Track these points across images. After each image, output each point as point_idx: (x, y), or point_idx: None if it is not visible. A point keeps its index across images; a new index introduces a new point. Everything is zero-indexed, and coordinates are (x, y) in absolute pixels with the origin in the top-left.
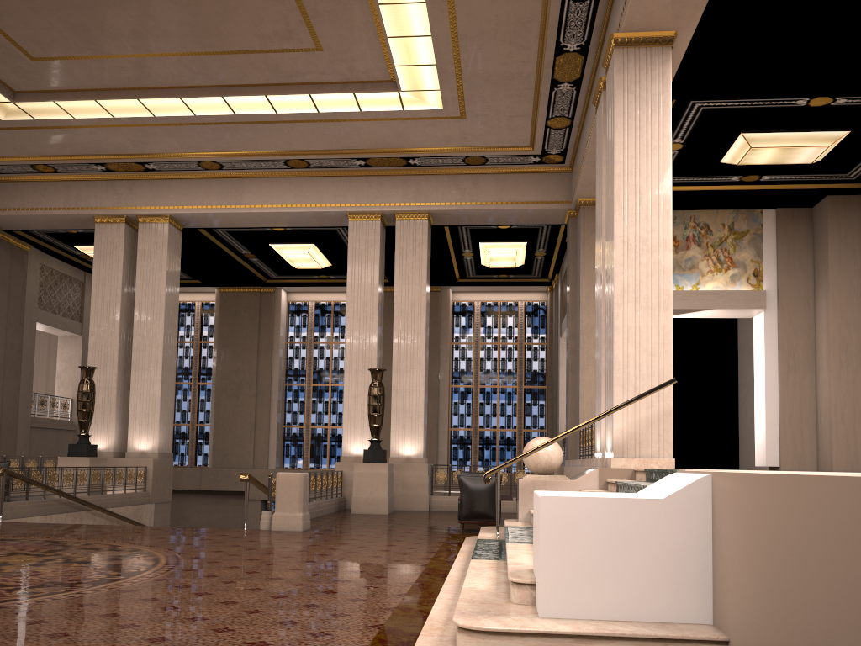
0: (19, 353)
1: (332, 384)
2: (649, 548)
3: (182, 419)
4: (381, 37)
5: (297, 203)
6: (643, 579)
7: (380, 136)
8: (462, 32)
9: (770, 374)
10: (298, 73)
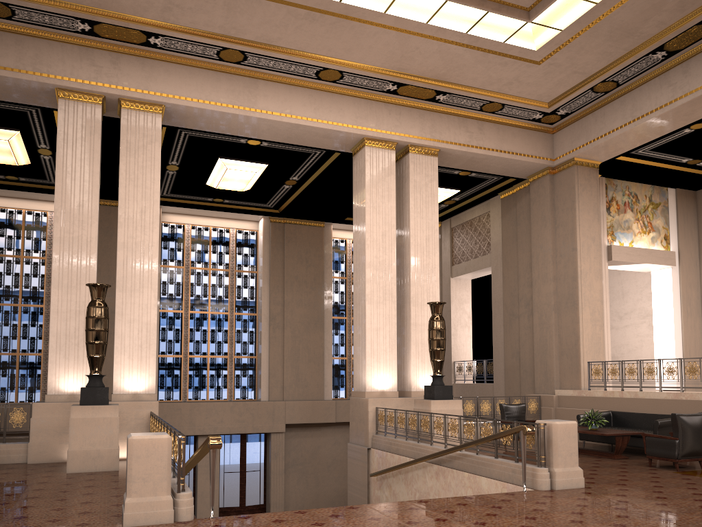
0: None
1: (211, 312)
2: None
3: (31, 347)
4: None
5: (317, 117)
6: None
7: (443, 64)
8: None
9: (676, 318)
10: None
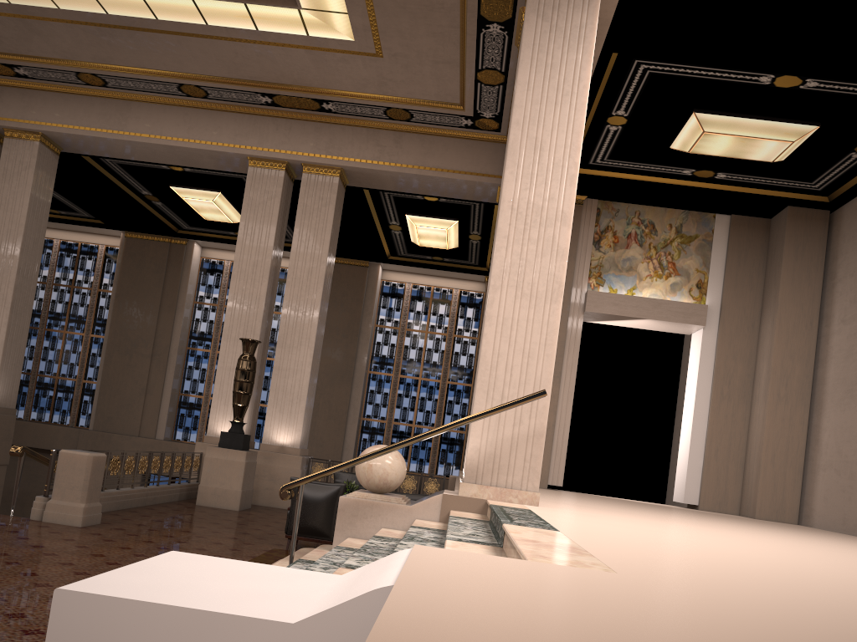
0: None
1: None
2: None
3: (69, 372)
4: None
5: (190, 137)
6: None
7: (285, 68)
8: None
9: (701, 400)
10: None
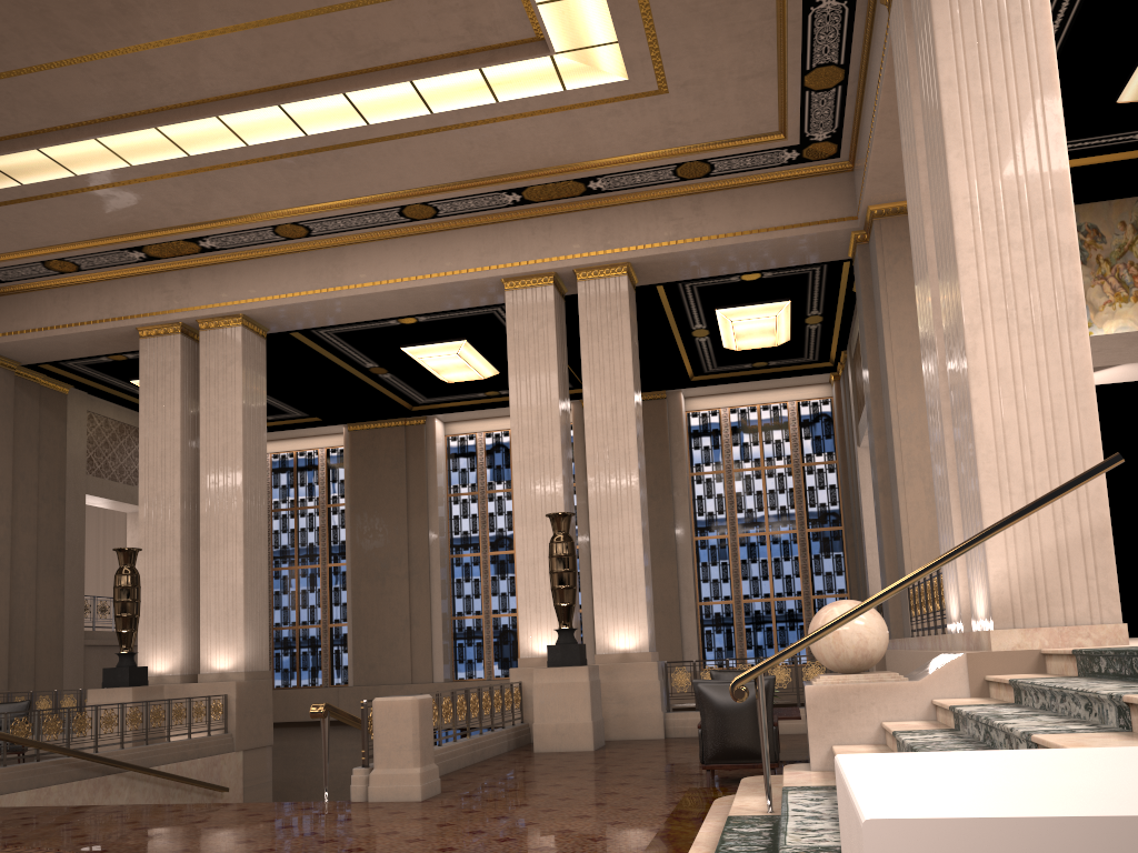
0: (61, 540)
1: None
2: None
3: (310, 618)
4: None
5: (424, 272)
6: None
7: (536, 146)
8: None
9: None
10: (387, 45)
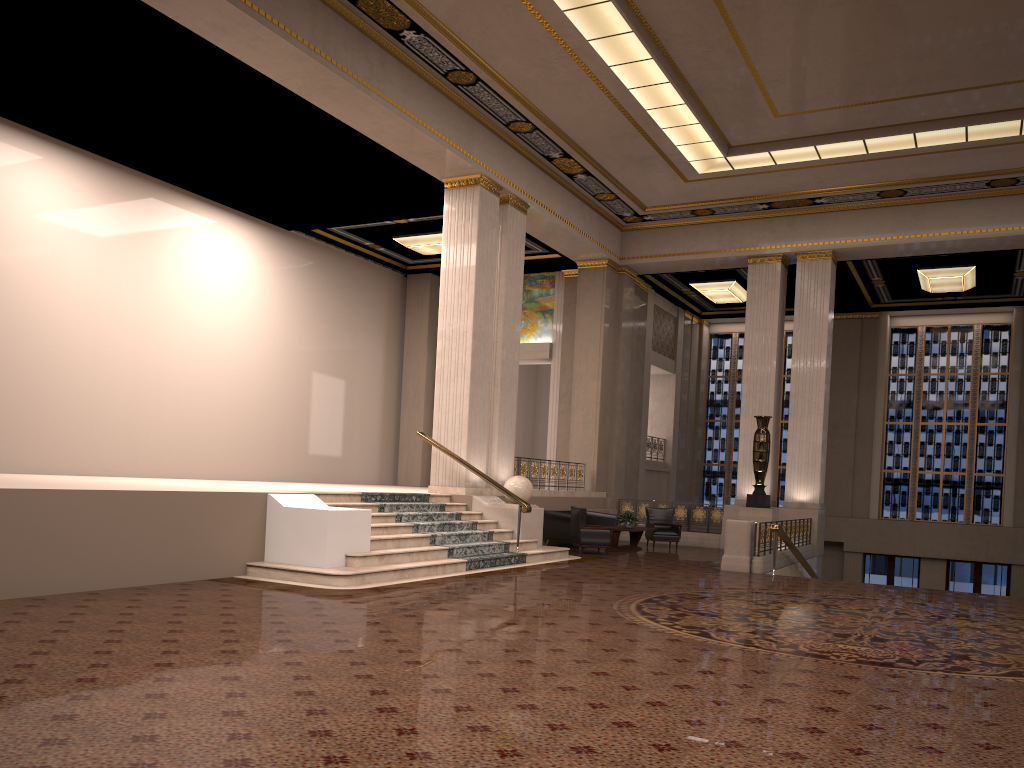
0: (641, 397)
1: (947, 423)
2: None
3: None
4: None
5: (994, 227)
6: None
7: None
8: None
9: None
10: None
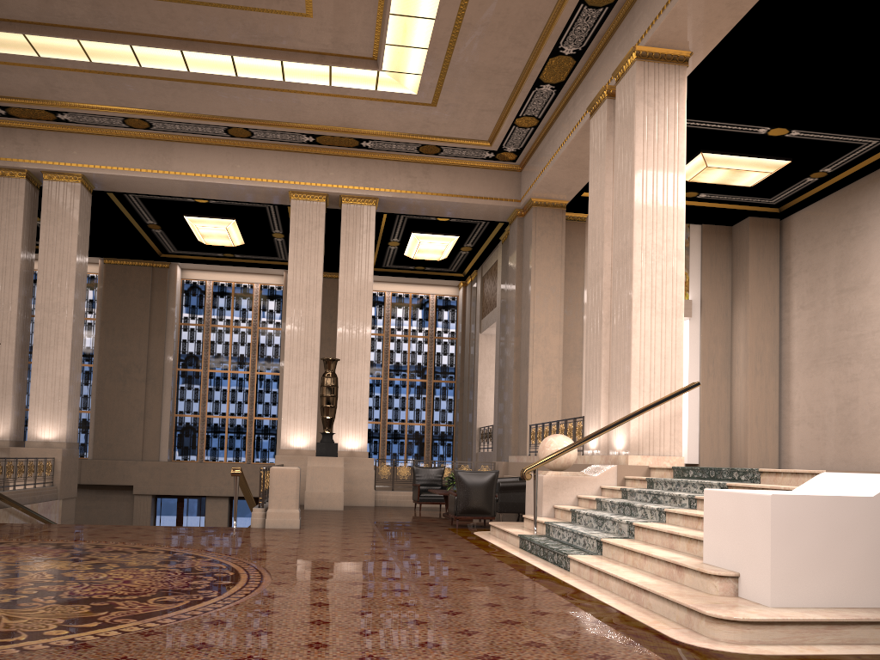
0: None
1: (232, 371)
2: (862, 541)
3: None
4: (379, 12)
5: (235, 175)
6: (857, 570)
7: (340, 114)
8: (467, 20)
9: (693, 378)
10: (276, 37)
